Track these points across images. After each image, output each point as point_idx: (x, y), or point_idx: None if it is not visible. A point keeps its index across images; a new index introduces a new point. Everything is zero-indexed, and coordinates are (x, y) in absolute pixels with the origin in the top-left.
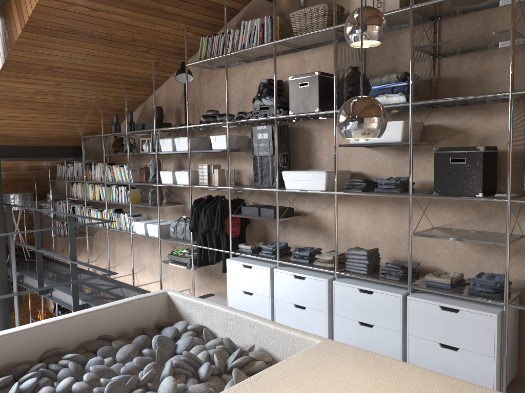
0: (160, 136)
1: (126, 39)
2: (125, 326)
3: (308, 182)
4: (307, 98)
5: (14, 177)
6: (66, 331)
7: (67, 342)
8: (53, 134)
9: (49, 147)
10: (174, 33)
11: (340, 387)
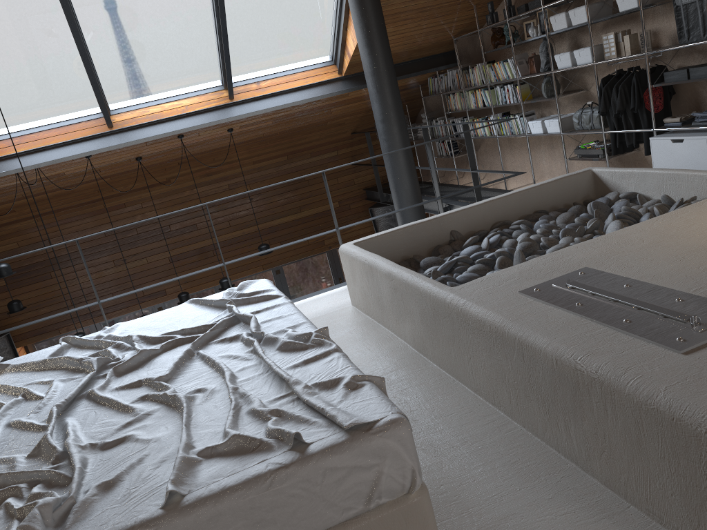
0: (549, 13)
1: None
2: (556, 203)
3: None
4: None
5: None
6: (507, 207)
7: (509, 216)
8: (425, 43)
9: (421, 59)
10: None
11: None
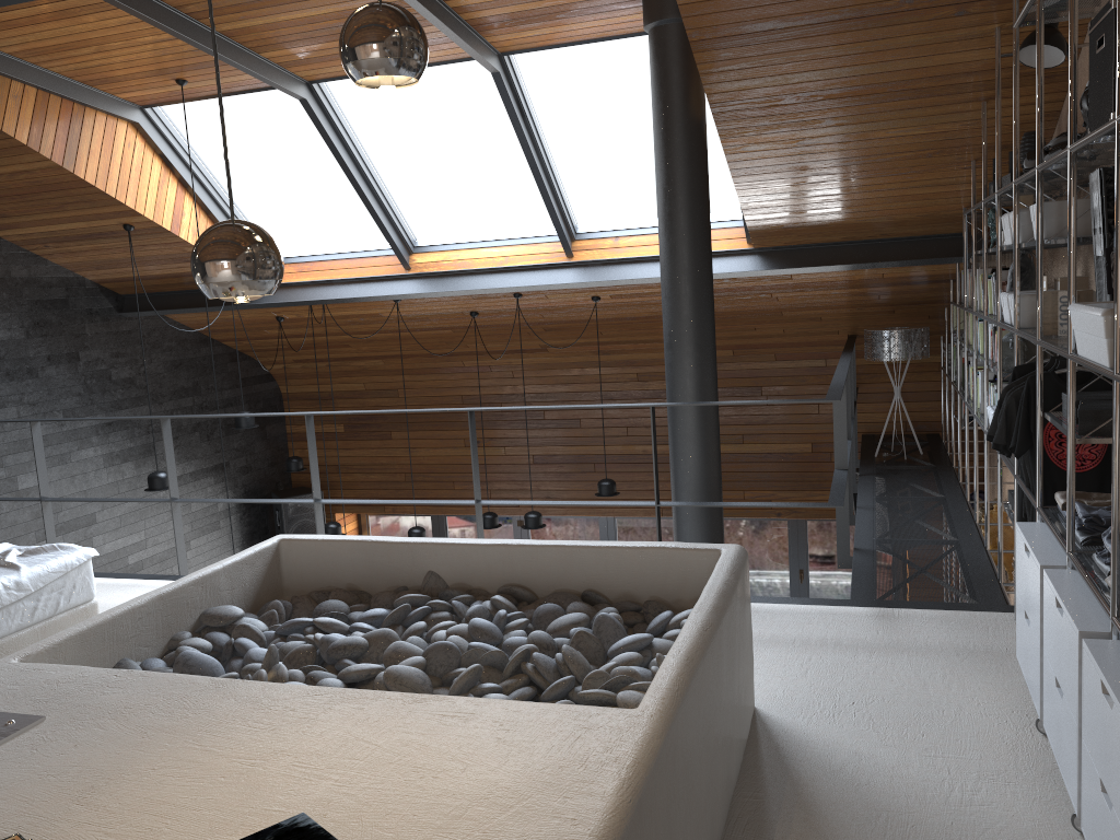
0: (1021, 206)
1: (889, 5)
2: (634, 589)
3: (1092, 340)
4: (1102, 84)
5: (893, 297)
6: (535, 565)
7: (537, 582)
8: (900, 213)
9: (914, 239)
10: None
11: (441, 767)
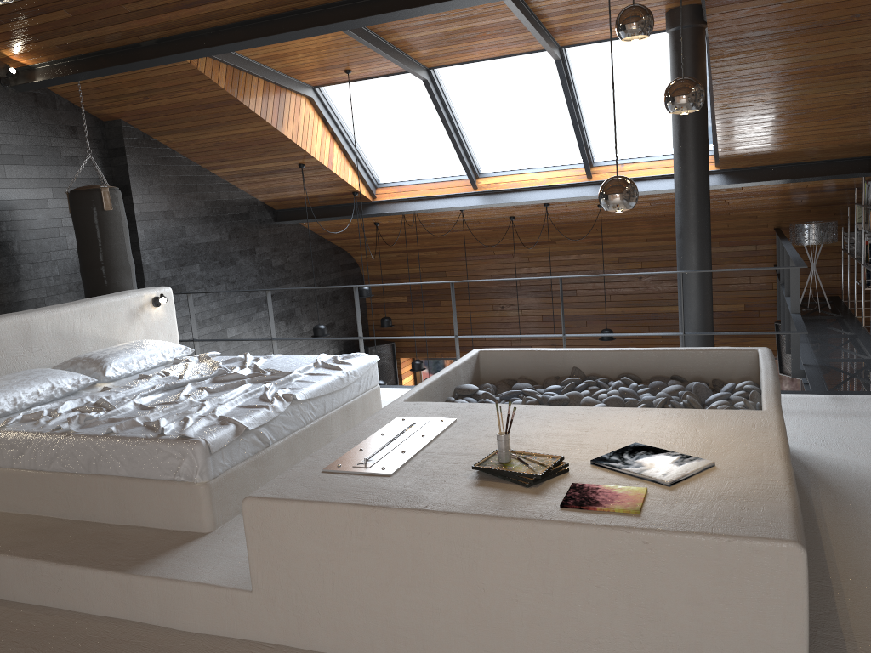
0: None
1: (843, 18)
2: (702, 374)
3: None
4: None
5: (811, 201)
6: (640, 361)
7: (641, 372)
8: (827, 144)
9: (834, 161)
10: None
11: (683, 430)
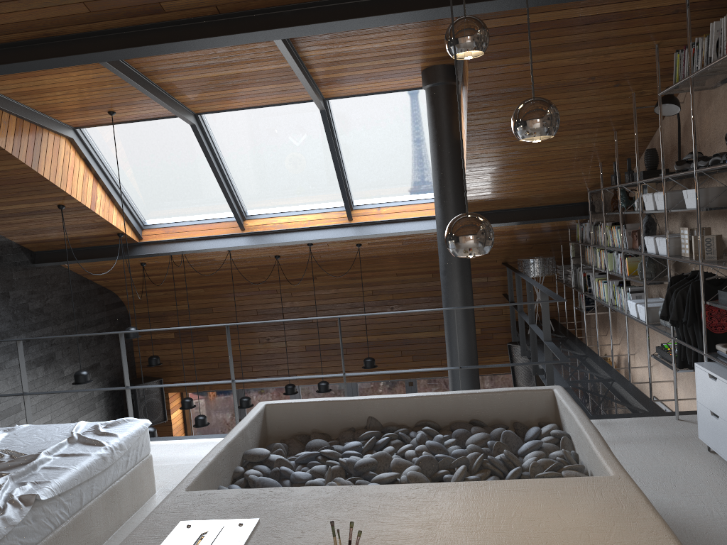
0: (649, 189)
1: (581, 80)
2: (501, 416)
3: None
4: None
5: (534, 239)
6: (438, 407)
7: (440, 418)
8: (552, 192)
9: (556, 206)
10: (643, 55)
11: (544, 516)
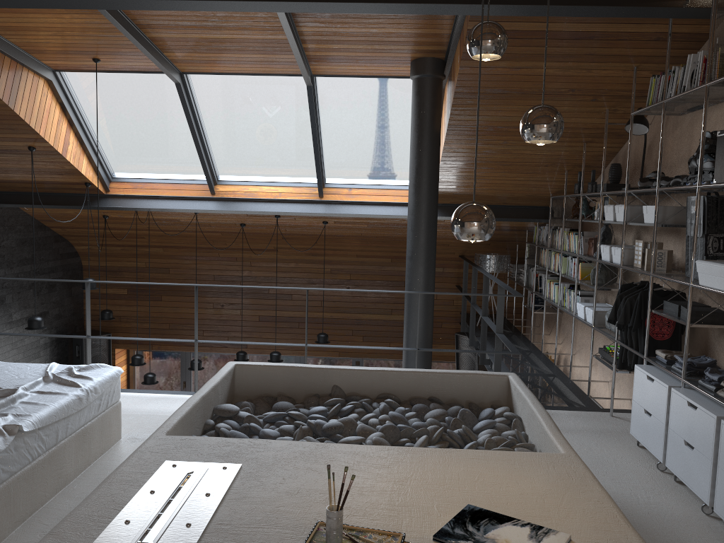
0: (610, 201)
1: (562, 90)
2: (457, 396)
3: (719, 279)
4: None
5: (492, 236)
6: (400, 382)
7: (401, 392)
8: (518, 193)
9: (519, 207)
10: (622, 75)
11: (504, 481)
